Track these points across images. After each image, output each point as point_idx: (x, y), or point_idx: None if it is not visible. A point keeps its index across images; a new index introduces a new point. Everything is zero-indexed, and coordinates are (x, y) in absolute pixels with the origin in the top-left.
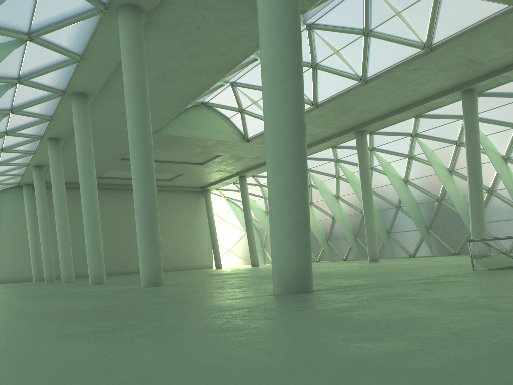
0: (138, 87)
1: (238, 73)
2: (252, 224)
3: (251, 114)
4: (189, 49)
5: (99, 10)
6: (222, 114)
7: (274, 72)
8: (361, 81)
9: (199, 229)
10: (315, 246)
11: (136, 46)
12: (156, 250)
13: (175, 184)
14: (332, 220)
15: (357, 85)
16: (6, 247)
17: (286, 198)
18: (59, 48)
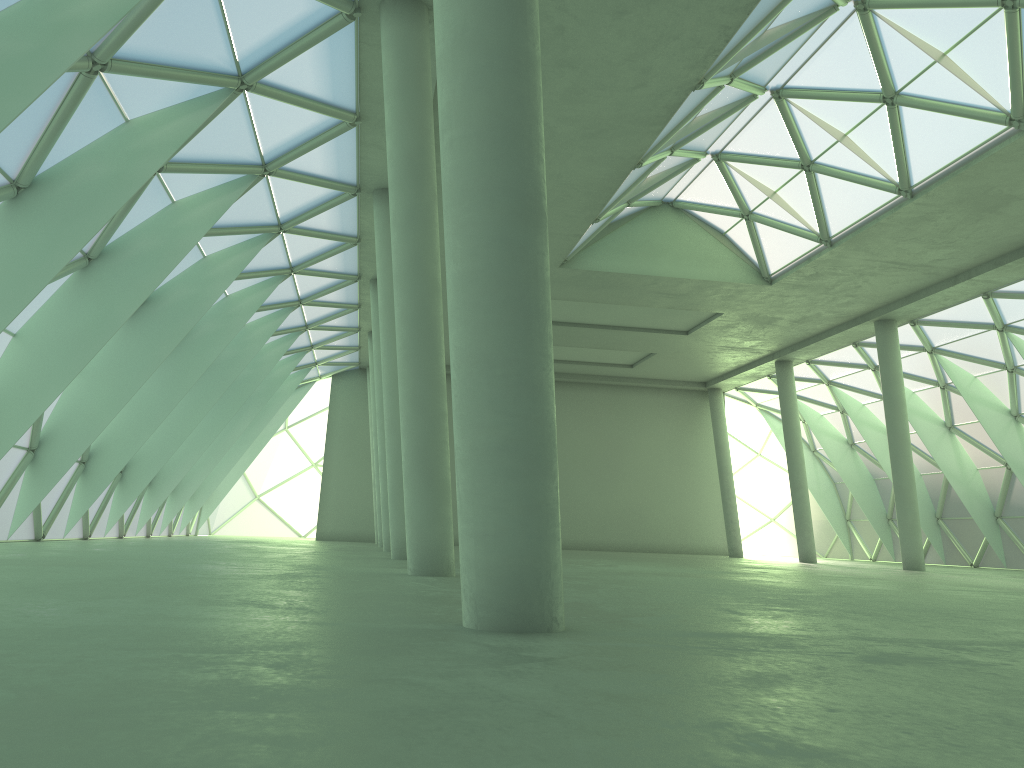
0: (408, 161)
1: (724, 132)
2: (803, 468)
3: (767, 221)
4: (559, 82)
5: (346, 15)
6: (709, 223)
7: (450, 72)
8: (1013, 124)
9: (698, 471)
10: (968, 530)
11: (408, 79)
12: (435, 500)
13: (645, 374)
14: (1007, 472)
15: (1006, 135)
16: (341, 477)
17: (475, 385)
18: (309, 100)
